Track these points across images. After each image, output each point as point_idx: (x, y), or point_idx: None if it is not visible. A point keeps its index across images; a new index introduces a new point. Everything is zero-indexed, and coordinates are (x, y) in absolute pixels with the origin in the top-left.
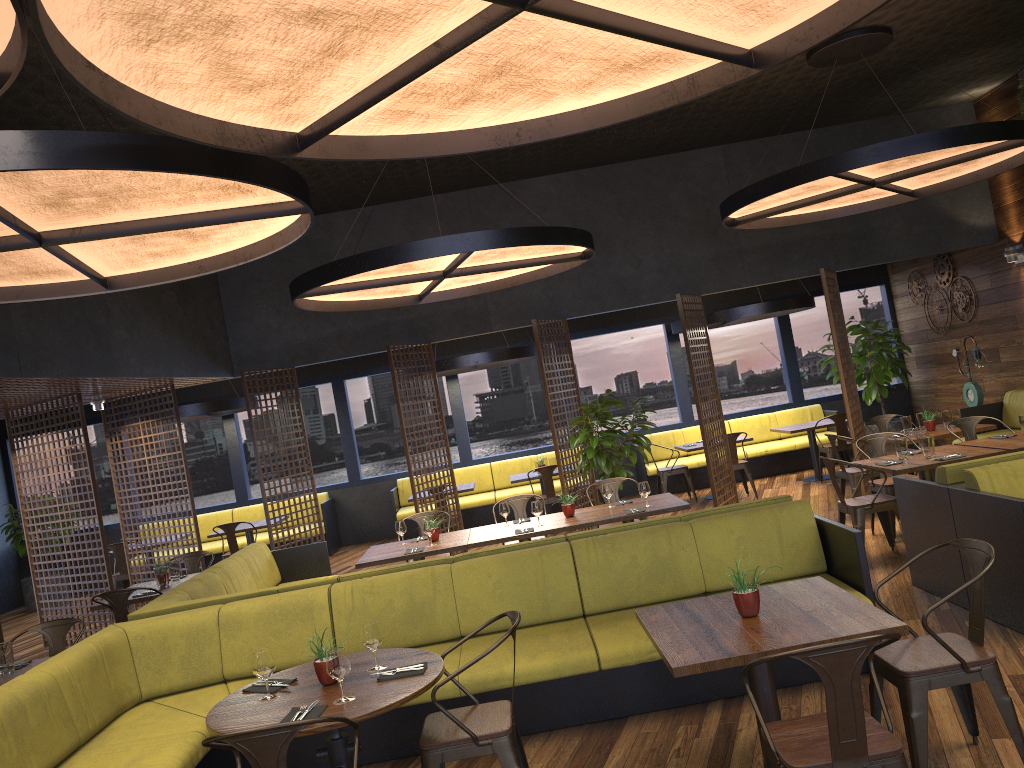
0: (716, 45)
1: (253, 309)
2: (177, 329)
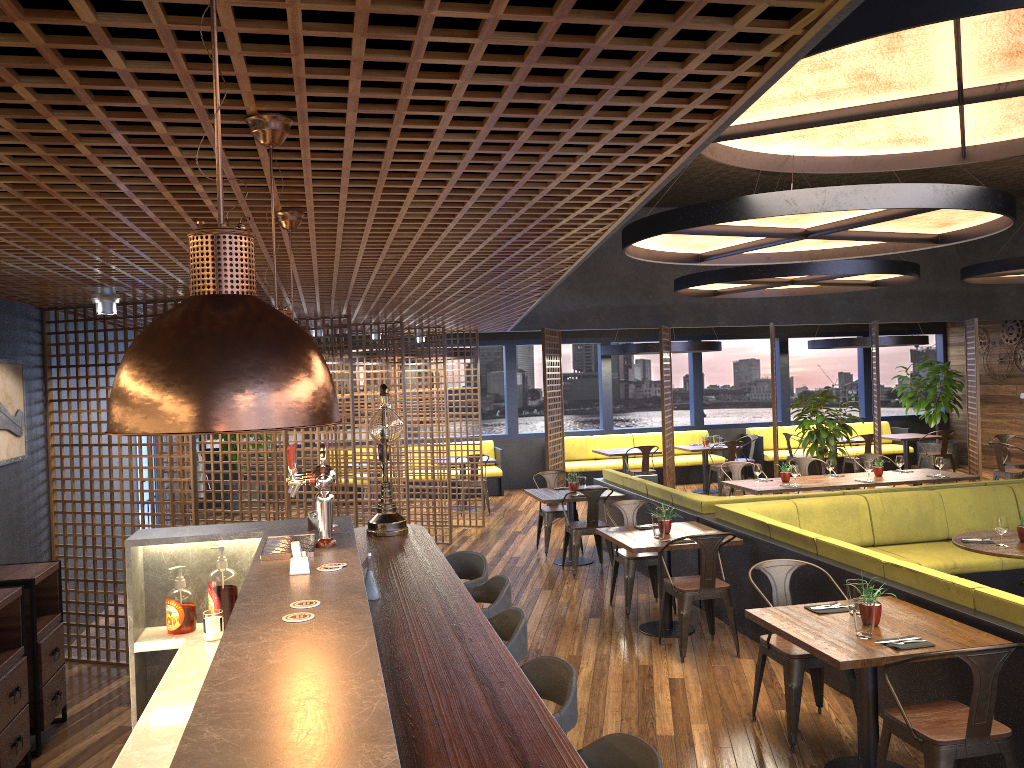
0: None
1: None
2: None
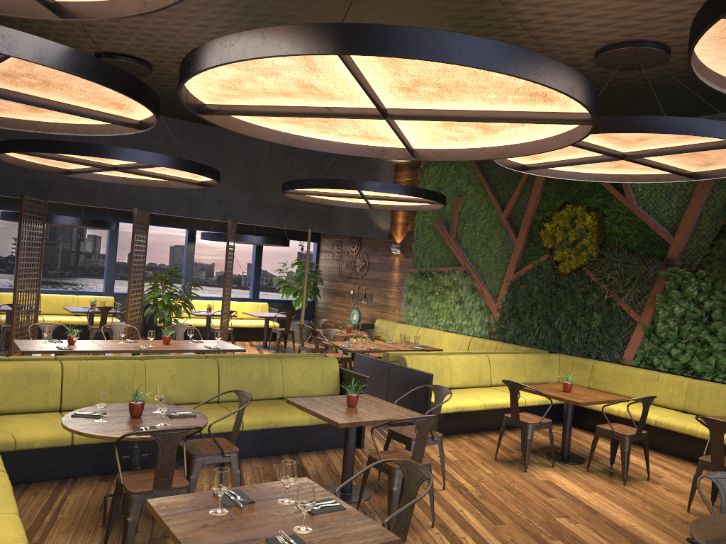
0: (410, 145)
1: None
2: None
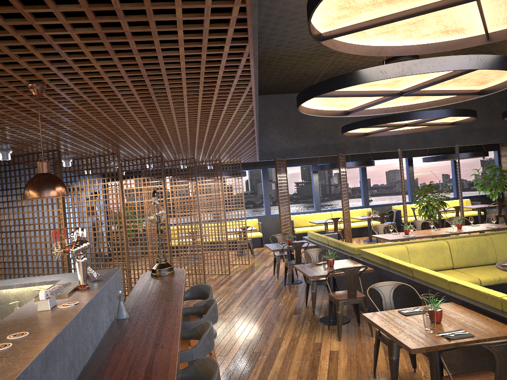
0: None
1: (269, 131)
2: None
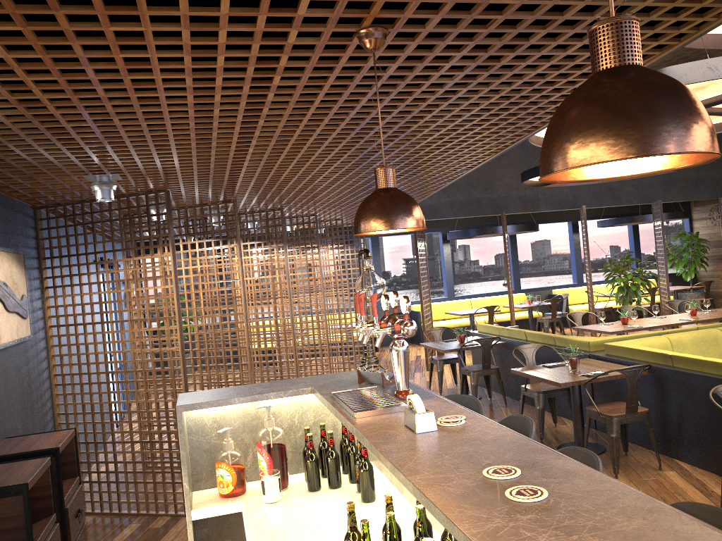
0: None
1: None
2: None
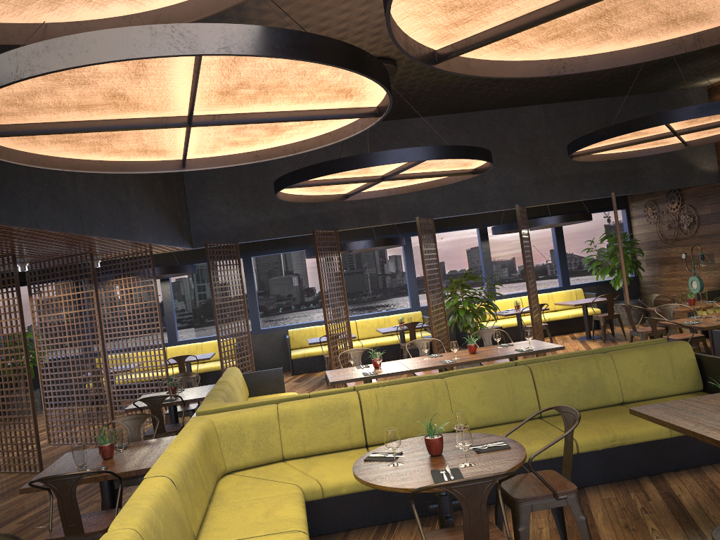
0: None
1: (209, 199)
2: (163, 209)
